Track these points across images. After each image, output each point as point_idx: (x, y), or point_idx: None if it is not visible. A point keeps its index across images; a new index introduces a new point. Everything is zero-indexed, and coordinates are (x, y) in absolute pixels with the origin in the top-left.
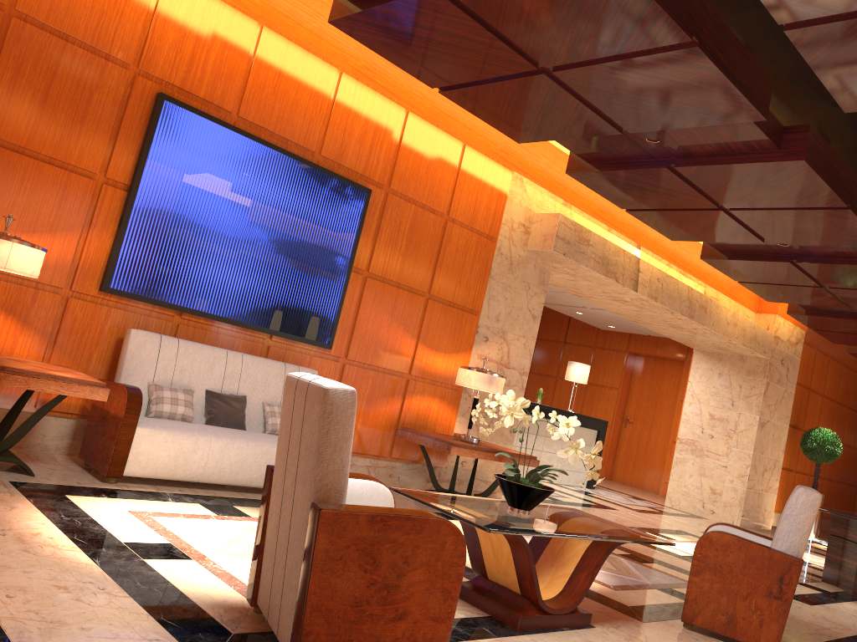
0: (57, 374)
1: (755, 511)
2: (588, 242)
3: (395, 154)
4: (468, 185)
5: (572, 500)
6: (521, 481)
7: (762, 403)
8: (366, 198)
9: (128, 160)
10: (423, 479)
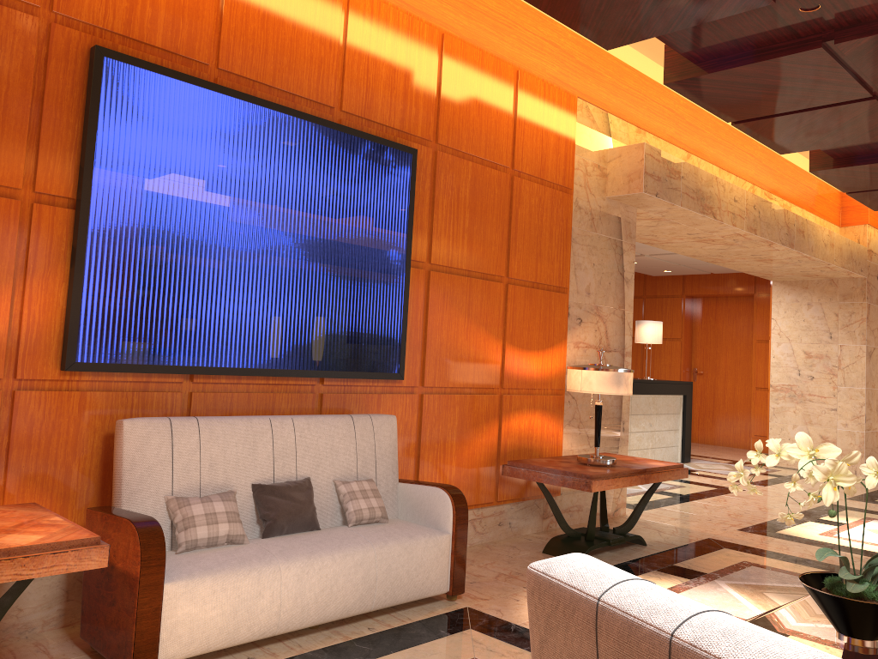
0: (12, 542)
1: (875, 453)
2: (679, 175)
3: (436, 95)
4: (530, 125)
5: (689, 489)
6: (866, 593)
7: (867, 329)
8: (411, 162)
9: (66, 160)
10: (538, 517)
